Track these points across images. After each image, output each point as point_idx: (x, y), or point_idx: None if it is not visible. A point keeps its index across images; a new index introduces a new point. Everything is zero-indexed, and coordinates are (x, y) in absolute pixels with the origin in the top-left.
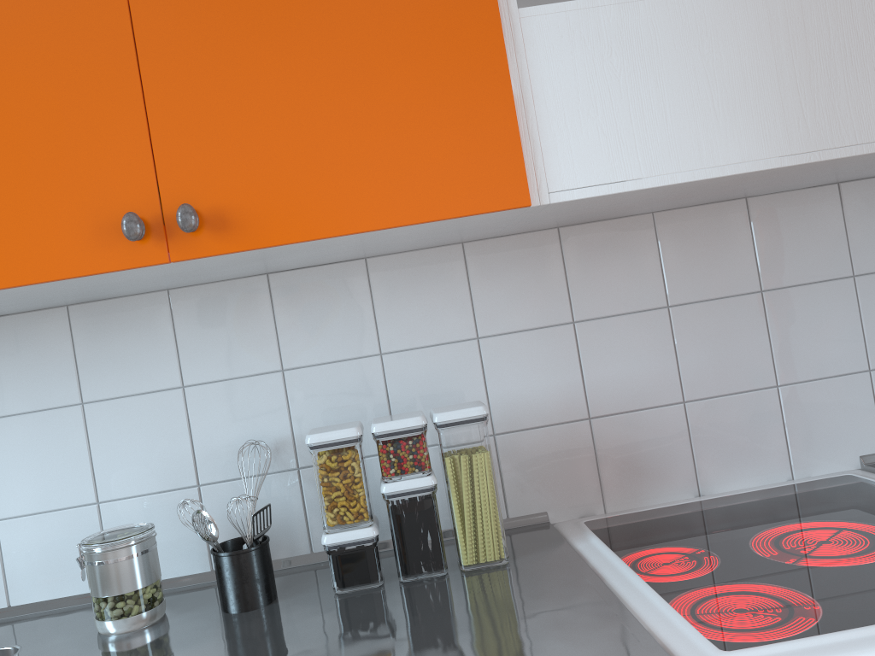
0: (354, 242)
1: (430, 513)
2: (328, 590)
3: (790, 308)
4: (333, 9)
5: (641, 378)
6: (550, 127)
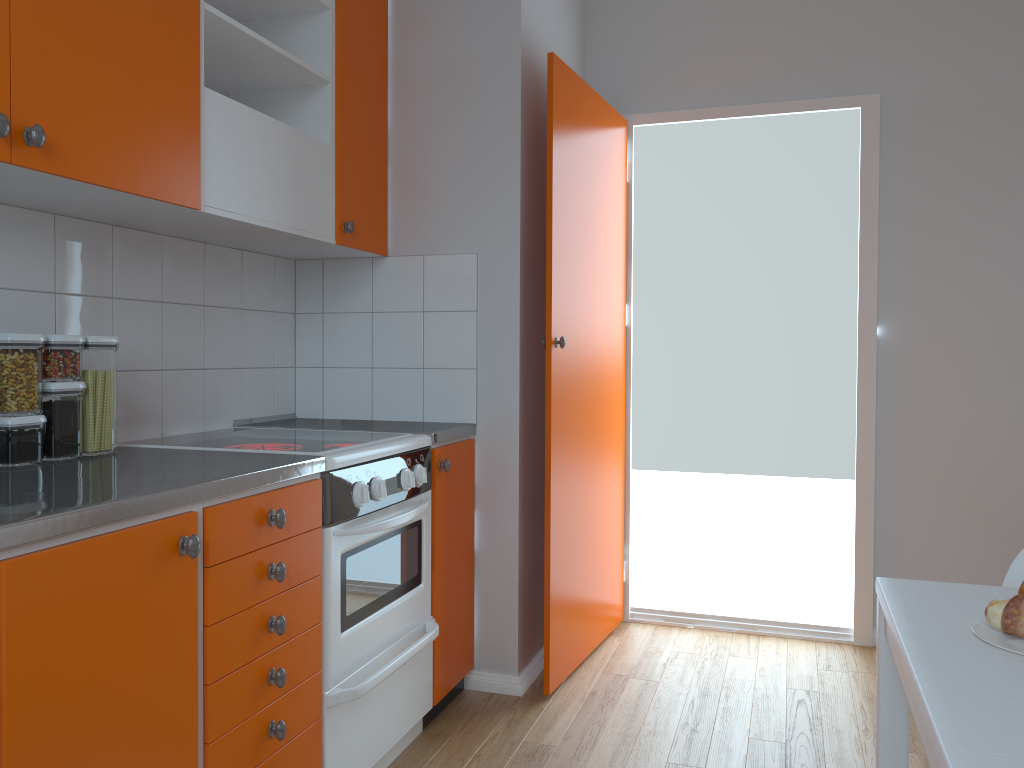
0: (79, 192)
1: (79, 410)
2: None
3: (216, 320)
4: (127, 33)
5: (144, 348)
6: (210, 166)
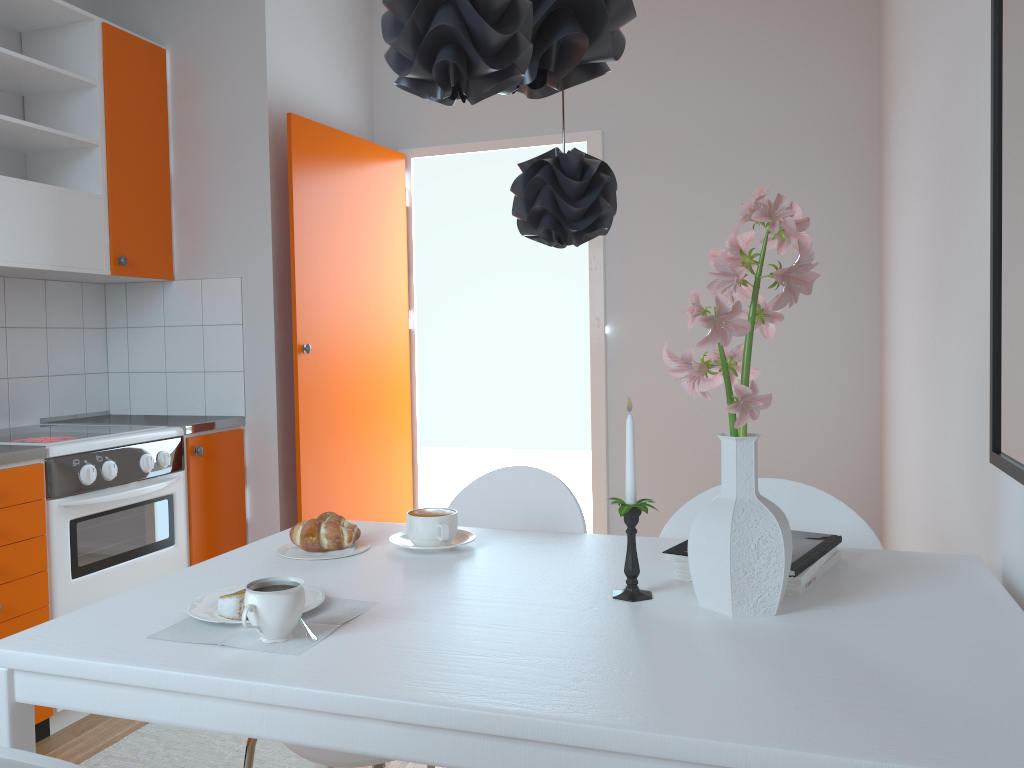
0: None
1: None
2: None
3: (18, 339)
4: None
5: None
6: None
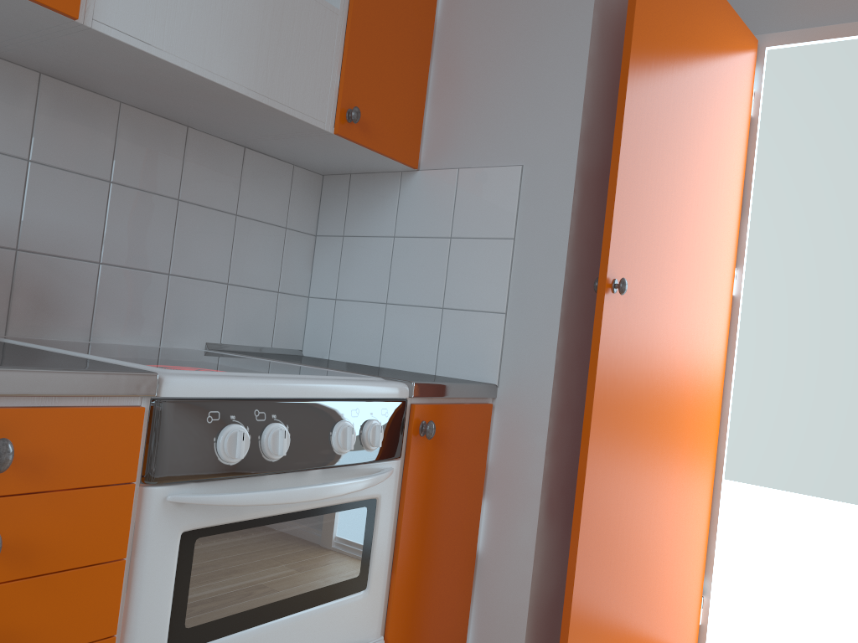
0: None
1: None
2: None
3: (193, 220)
4: None
5: (72, 231)
6: None
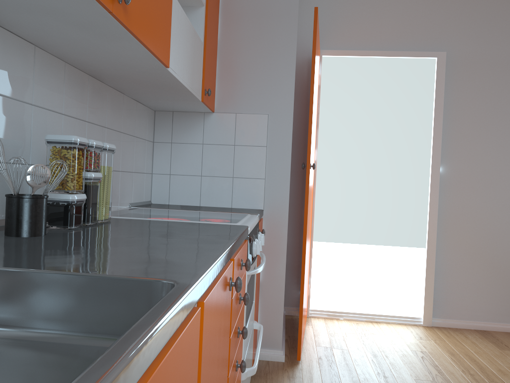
0: (114, 45)
1: (98, 191)
2: (58, 229)
3: (125, 142)
4: None
5: None
6: (171, 42)
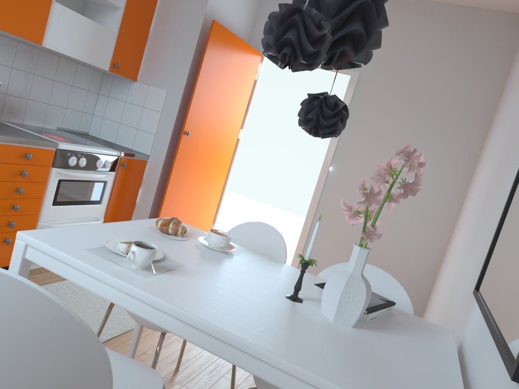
0: None
1: None
2: None
3: (58, 87)
4: None
5: (22, 89)
6: (50, 30)
